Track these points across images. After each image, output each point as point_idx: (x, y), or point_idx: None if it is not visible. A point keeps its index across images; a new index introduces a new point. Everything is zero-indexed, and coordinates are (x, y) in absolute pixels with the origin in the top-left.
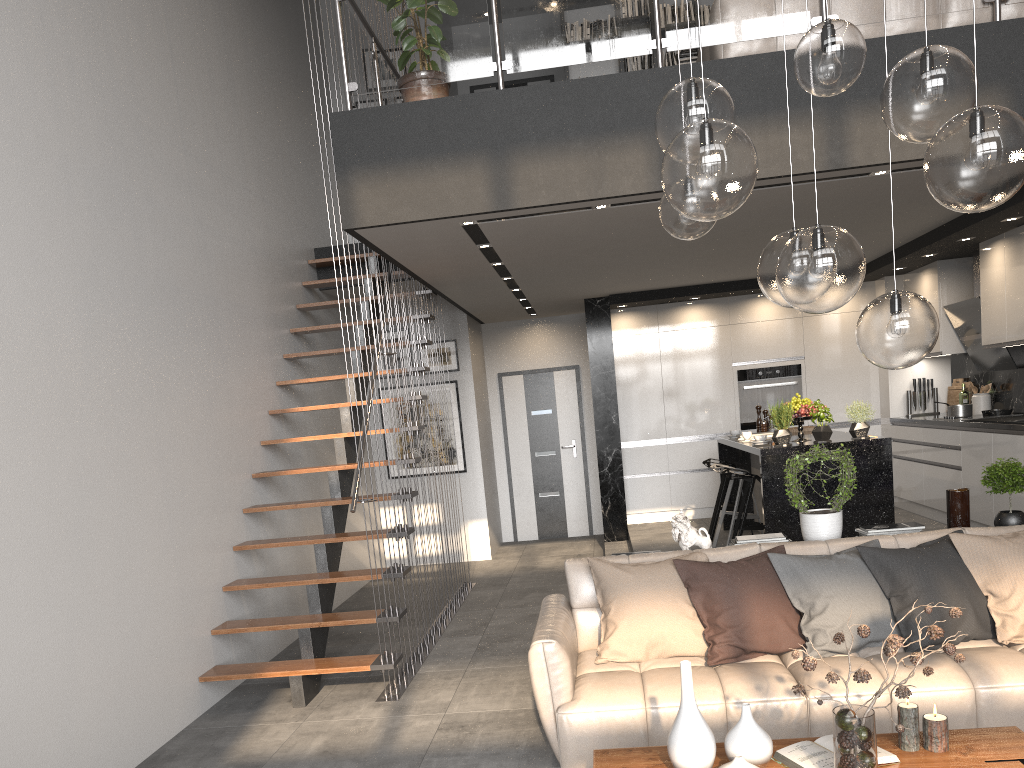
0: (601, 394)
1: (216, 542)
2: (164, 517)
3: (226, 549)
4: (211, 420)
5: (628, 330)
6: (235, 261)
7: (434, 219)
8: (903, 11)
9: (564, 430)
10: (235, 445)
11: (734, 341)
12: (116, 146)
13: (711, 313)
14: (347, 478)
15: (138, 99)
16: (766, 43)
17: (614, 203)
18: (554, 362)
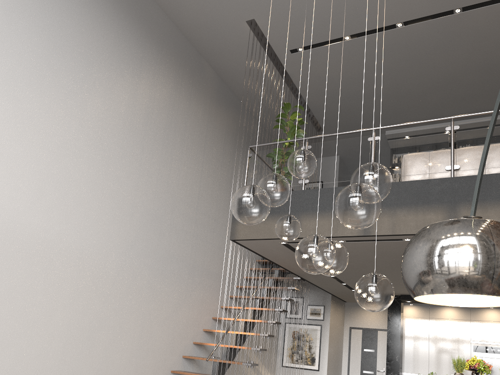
0: (391, 344)
1: (161, 365)
2: (135, 346)
3: (166, 370)
4: (176, 313)
5: (412, 314)
6: (211, 253)
7: (265, 239)
8: (494, 164)
9: (379, 362)
10: (187, 327)
11: (472, 329)
12: (161, 203)
13: (460, 312)
14: (233, 352)
15: (178, 188)
16: (423, 176)
17: (346, 240)
18: (379, 326)
